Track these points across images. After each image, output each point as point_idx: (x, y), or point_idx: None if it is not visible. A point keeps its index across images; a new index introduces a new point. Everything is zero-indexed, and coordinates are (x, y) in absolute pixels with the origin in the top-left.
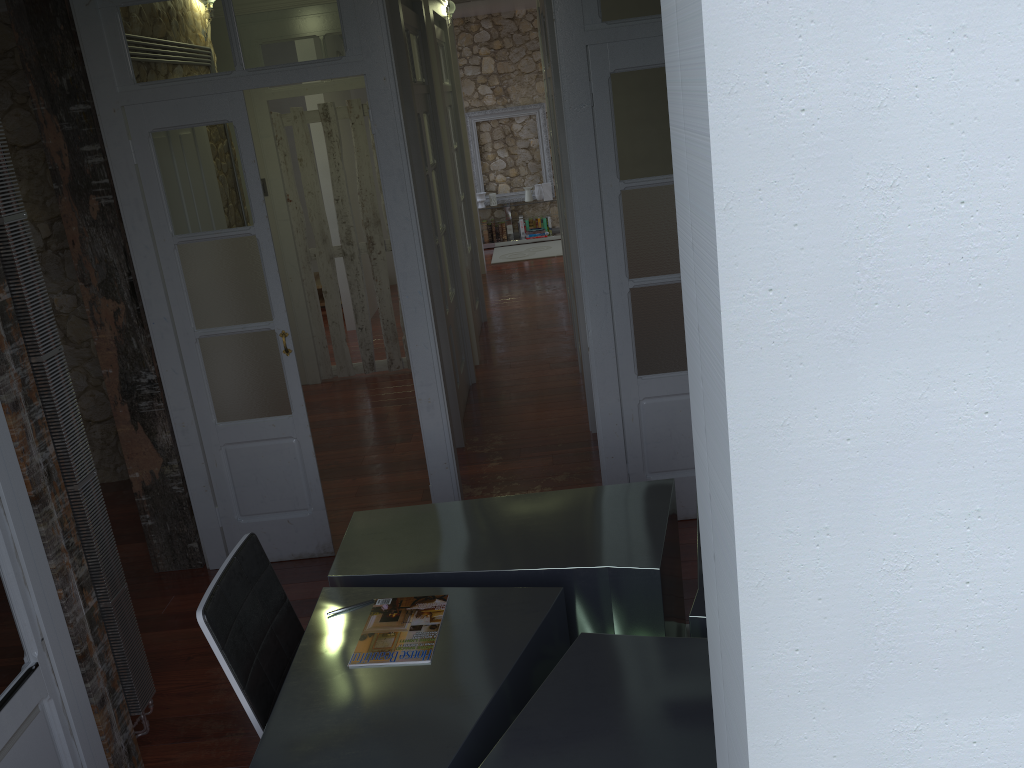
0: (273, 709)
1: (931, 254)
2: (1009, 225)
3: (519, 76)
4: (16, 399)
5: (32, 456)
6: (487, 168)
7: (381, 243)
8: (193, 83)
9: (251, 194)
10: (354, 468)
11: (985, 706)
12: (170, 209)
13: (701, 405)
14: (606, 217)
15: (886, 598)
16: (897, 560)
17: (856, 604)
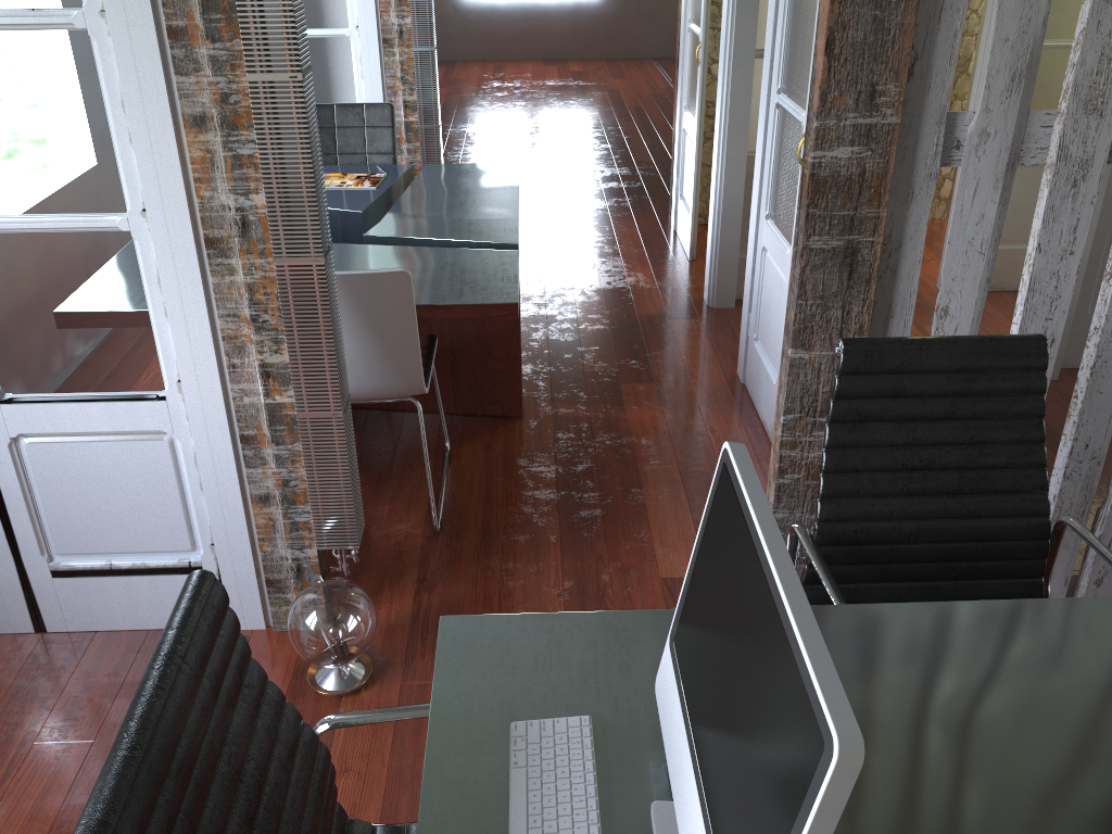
0: None
1: None
2: None
3: None
4: None
5: (389, 17)
6: None
7: None
8: None
9: None
10: None
11: None
12: None
13: None
14: (779, 2)
15: None
16: None
17: None
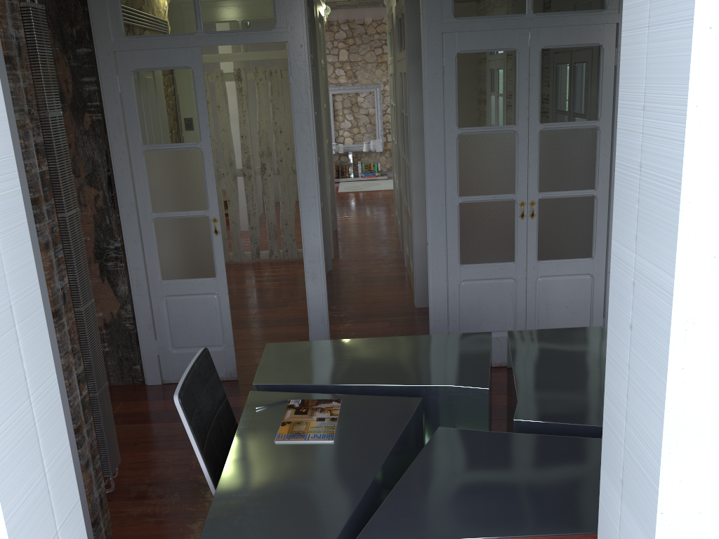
0: (223, 468)
1: None
2: None
3: (364, 64)
4: (47, 241)
5: (54, 283)
6: (338, 126)
7: (271, 169)
8: (166, 39)
9: (200, 119)
10: (248, 322)
11: None
12: (141, 126)
13: (632, 220)
14: (447, 152)
15: None
16: None
17: (706, 373)
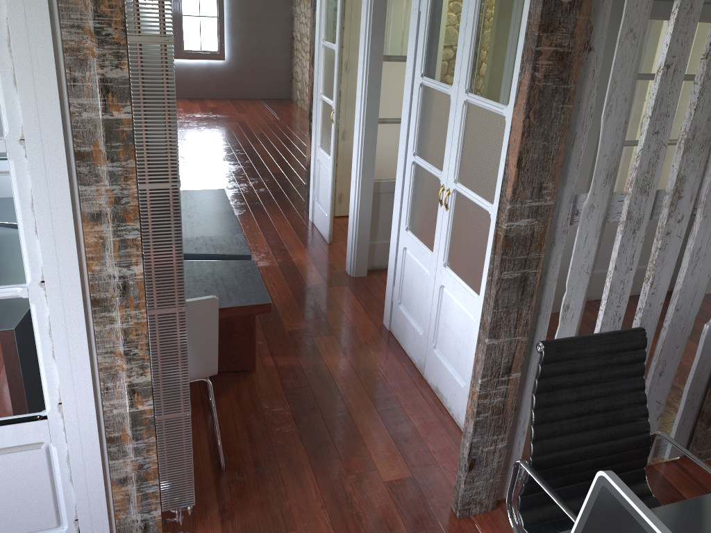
0: None
1: None
2: None
3: None
4: None
5: None
6: None
7: None
8: None
9: (336, 26)
10: None
11: None
12: (325, 26)
13: None
14: (412, 101)
15: None
16: None
17: None
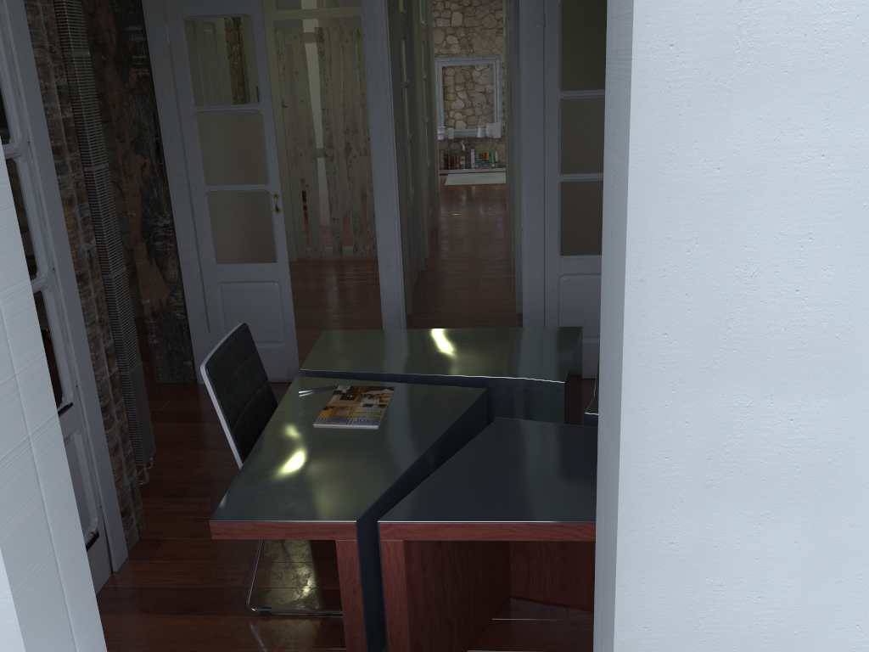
0: (253, 447)
1: (792, 26)
2: (852, 7)
3: (482, 30)
4: (71, 196)
5: (79, 244)
6: (448, 106)
7: (357, 149)
8: None
9: (260, 77)
10: (320, 323)
11: (802, 391)
12: (193, 84)
13: (612, 117)
14: (547, 120)
15: (735, 298)
16: (746, 268)
17: (713, 301)
